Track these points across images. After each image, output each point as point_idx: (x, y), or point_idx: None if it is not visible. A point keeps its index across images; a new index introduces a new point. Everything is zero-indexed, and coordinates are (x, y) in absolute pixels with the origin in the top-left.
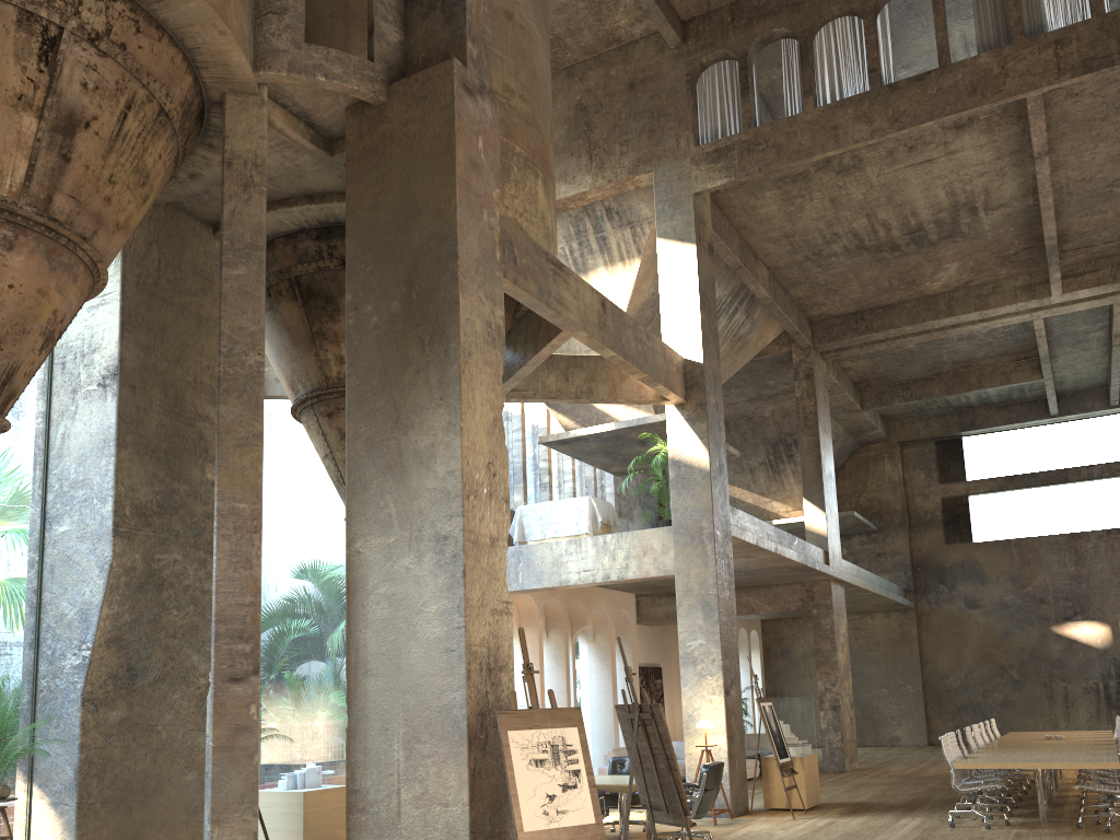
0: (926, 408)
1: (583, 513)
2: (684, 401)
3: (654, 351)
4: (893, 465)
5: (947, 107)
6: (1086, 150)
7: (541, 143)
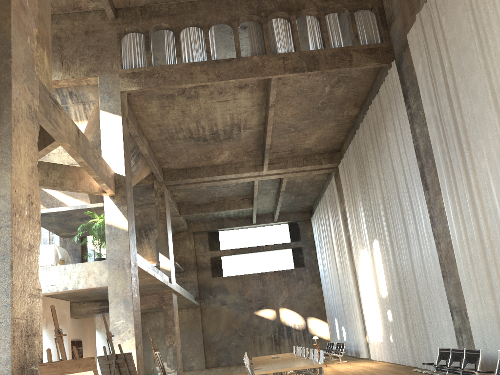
0: (205, 217)
1: (50, 253)
2: (114, 194)
3: (102, 165)
4: (190, 242)
5: (241, 75)
6: (284, 109)
7: (46, 33)
